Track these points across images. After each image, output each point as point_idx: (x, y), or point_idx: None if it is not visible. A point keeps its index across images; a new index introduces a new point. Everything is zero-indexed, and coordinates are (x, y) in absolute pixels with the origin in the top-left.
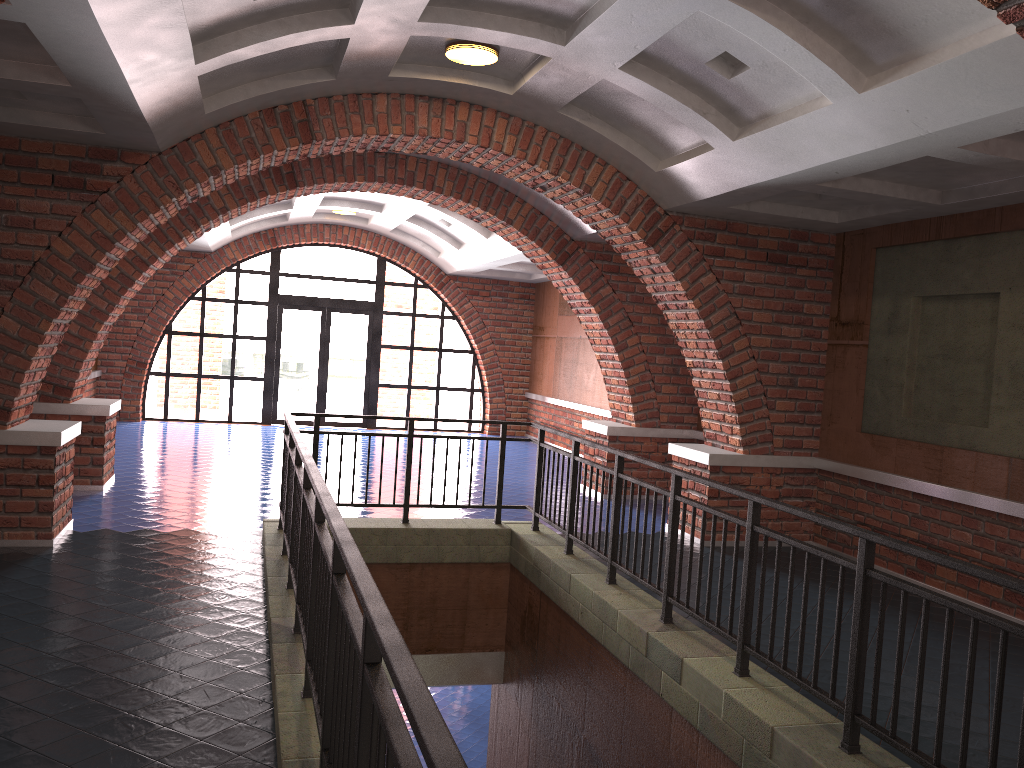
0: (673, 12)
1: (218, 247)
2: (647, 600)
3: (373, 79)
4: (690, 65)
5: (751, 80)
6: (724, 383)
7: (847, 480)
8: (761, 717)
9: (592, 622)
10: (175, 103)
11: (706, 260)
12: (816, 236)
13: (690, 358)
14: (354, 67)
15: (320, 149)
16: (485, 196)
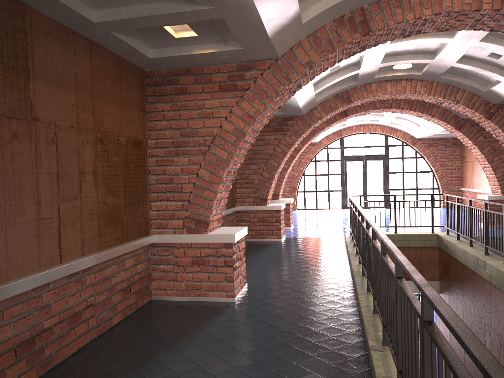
0: (465, 47)
1: (319, 140)
2: (482, 250)
3: (369, 79)
4: (481, 57)
5: None
6: None
7: None
8: None
9: (462, 259)
10: (308, 102)
11: None
12: None
13: None
14: (362, 78)
15: (353, 104)
16: (421, 107)
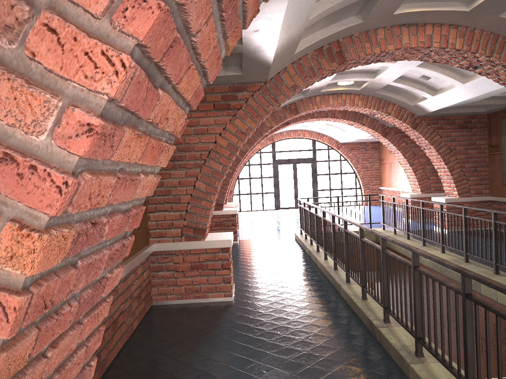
0: (403, 70)
1: None
2: (419, 242)
3: (315, 93)
4: (414, 78)
5: (433, 80)
6: (448, 173)
7: (500, 203)
8: (444, 258)
9: (402, 250)
10: None
11: (435, 131)
12: (478, 116)
13: (435, 165)
14: (310, 92)
15: (299, 115)
16: (353, 117)
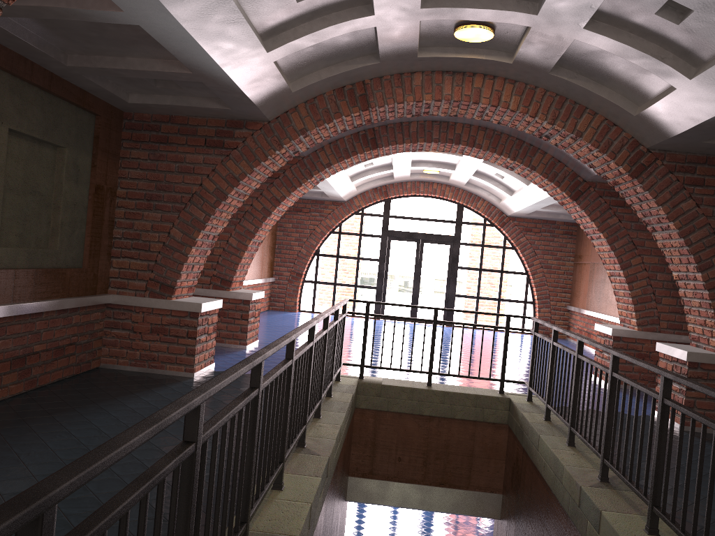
0: None
1: (349, 198)
2: (595, 462)
3: (407, 60)
4: (643, 17)
5: (697, 22)
6: (704, 292)
7: None
8: None
9: (549, 475)
10: (264, 83)
11: (686, 188)
12: None
13: (676, 272)
14: (389, 51)
15: (378, 115)
16: (514, 149)
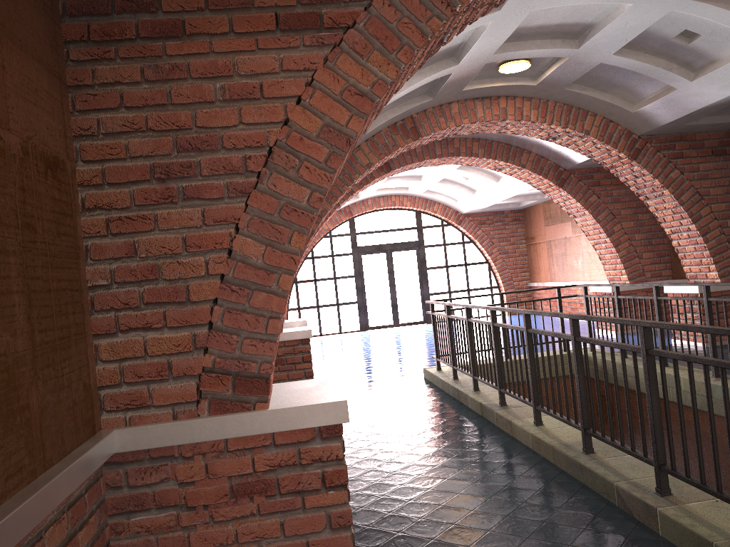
0: (654, 14)
1: None
2: (695, 370)
3: (453, 94)
4: (660, 42)
5: (703, 42)
6: (698, 239)
7: None
8: None
9: (660, 390)
10: None
11: (671, 162)
12: None
13: (668, 228)
14: (446, 89)
15: (419, 142)
16: (505, 153)
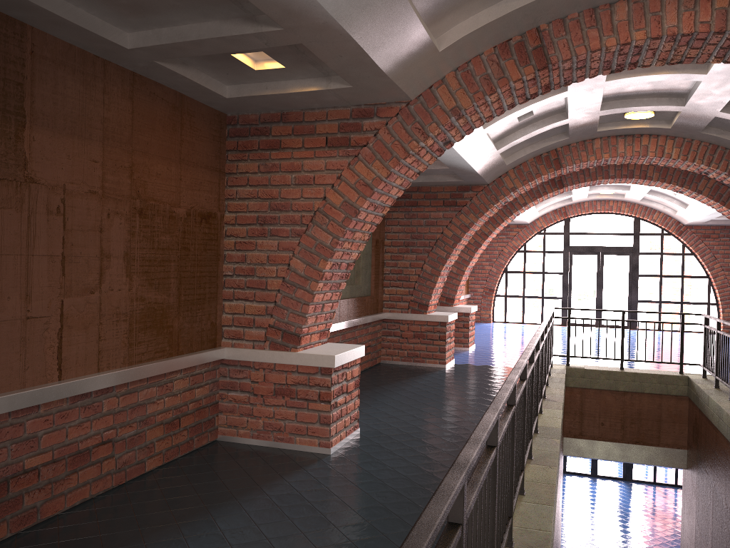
0: (729, 87)
1: (532, 220)
2: None
3: (589, 134)
4: None
5: None
6: None
7: None
8: None
9: (715, 419)
10: (491, 165)
11: None
12: None
13: None
14: (576, 132)
15: (567, 170)
16: (681, 178)
